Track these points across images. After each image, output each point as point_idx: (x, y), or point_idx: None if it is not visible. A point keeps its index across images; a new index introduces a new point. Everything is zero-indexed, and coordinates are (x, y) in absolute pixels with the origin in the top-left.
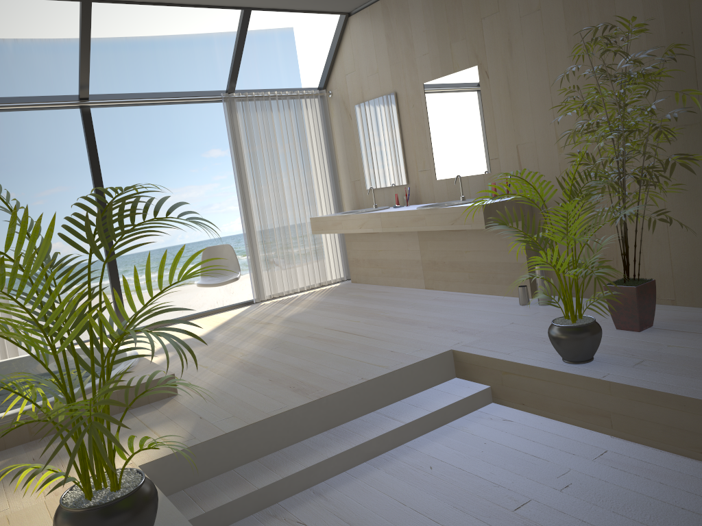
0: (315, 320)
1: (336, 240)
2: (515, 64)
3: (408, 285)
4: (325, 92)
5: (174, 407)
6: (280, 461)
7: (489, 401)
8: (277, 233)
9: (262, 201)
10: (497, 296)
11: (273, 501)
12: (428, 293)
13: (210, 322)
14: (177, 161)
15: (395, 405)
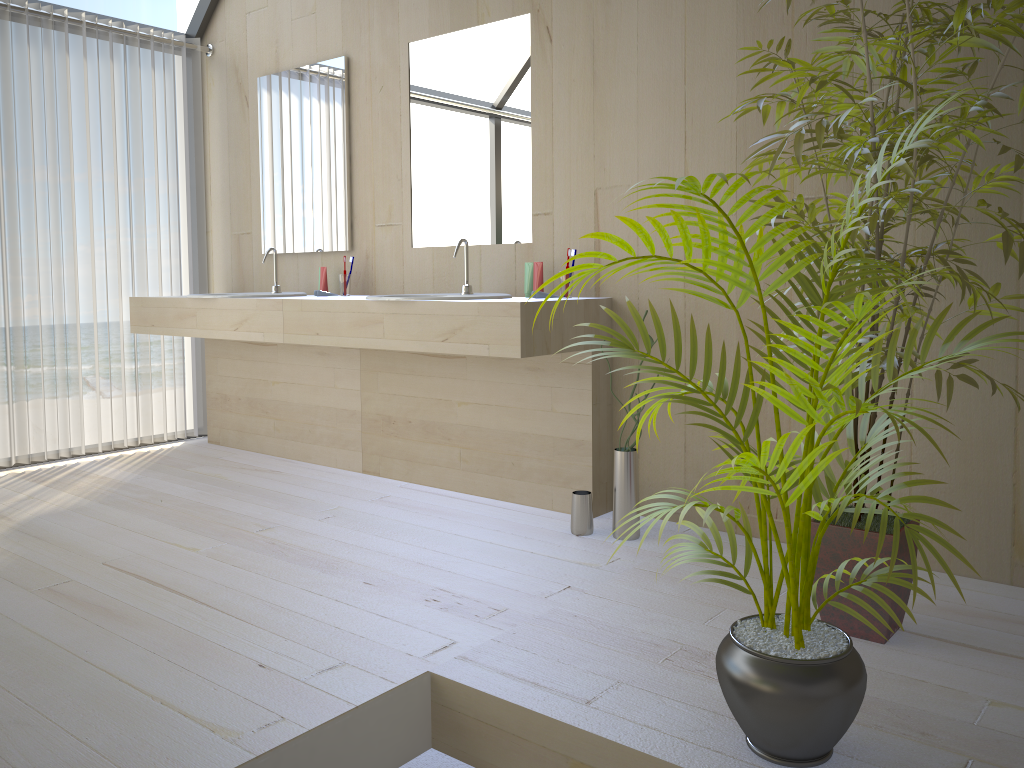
0: (89, 535)
1: (187, 351)
2: (615, 15)
3: (326, 460)
4: (200, 45)
5: None
6: None
7: None
8: (46, 322)
9: (16, 244)
10: (517, 506)
11: None
12: (368, 484)
13: None
14: None
15: None
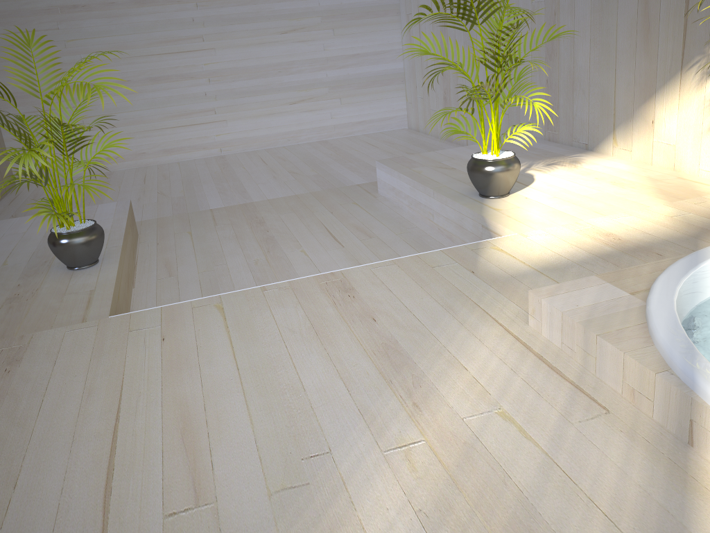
0: None
1: None
2: None
3: None
4: None
5: (520, 297)
6: None
7: None
8: None
9: None
10: None
11: None
12: None
13: None
14: None
15: None
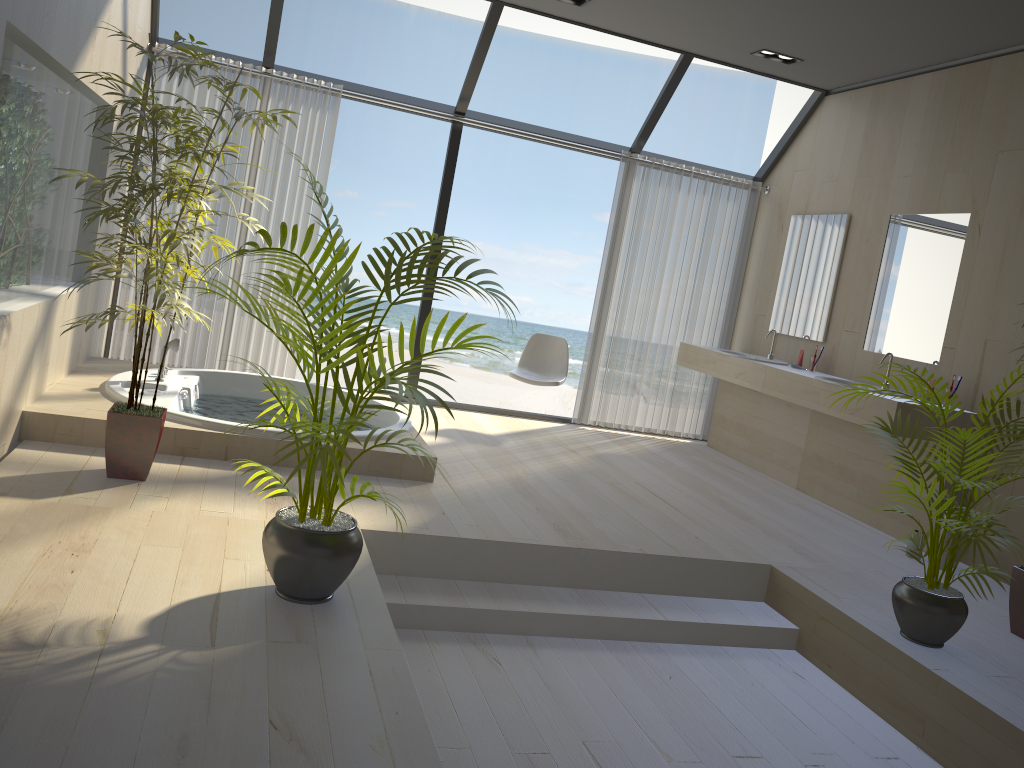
0: (630, 469)
1: (707, 383)
2: (1023, 227)
3: (775, 475)
4: (761, 186)
5: (422, 492)
6: (505, 593)
7: (791, 646)
8: (631, 347)
9: (626, 299)
10: (884, 534)
11: (480, 629)
12: (795, 495)
13: (508, 425)
14: (559, 214)
15: (669, 598)
